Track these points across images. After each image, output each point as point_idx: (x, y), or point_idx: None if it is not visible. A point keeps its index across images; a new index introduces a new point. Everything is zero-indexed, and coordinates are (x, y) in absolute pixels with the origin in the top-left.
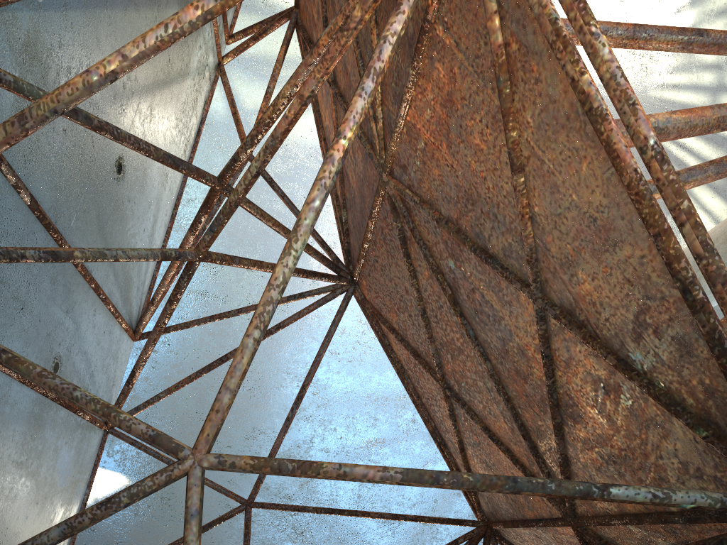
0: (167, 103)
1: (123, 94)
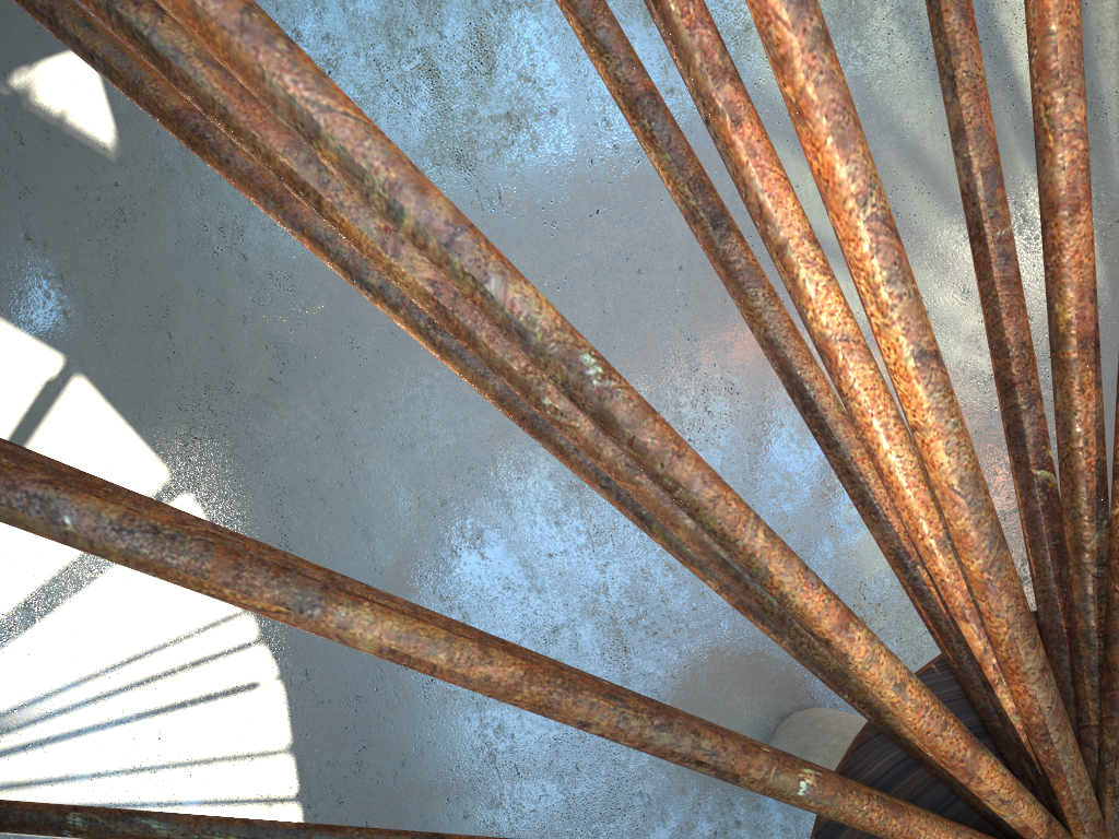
0: None
1: None
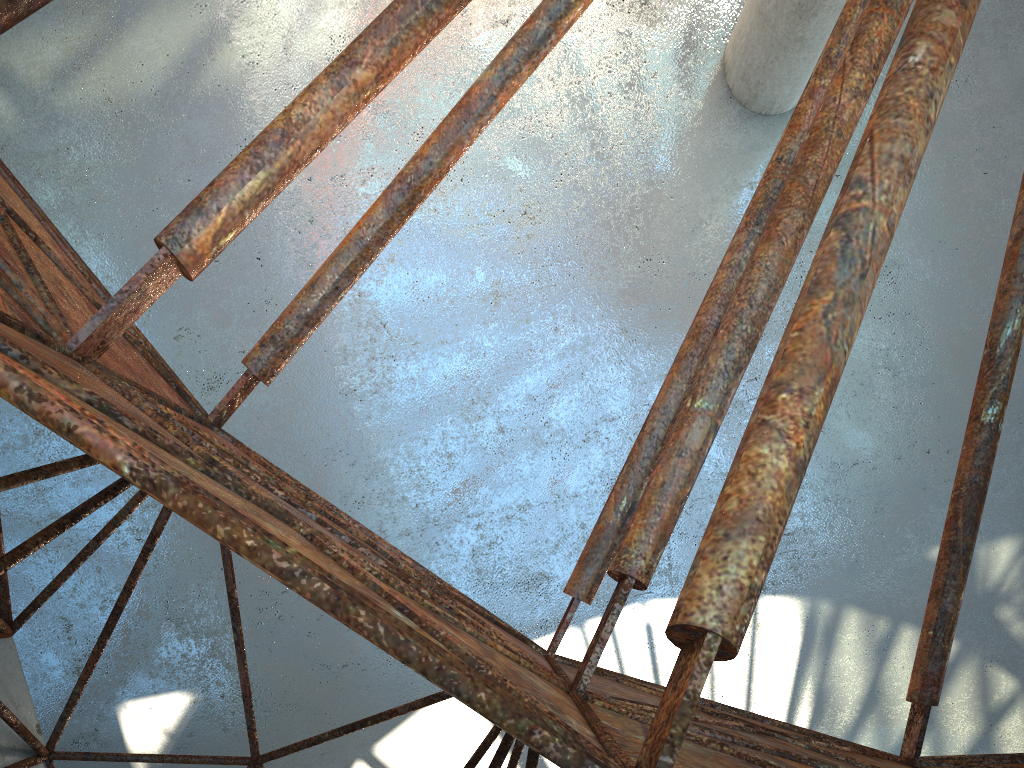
0: None
1: None
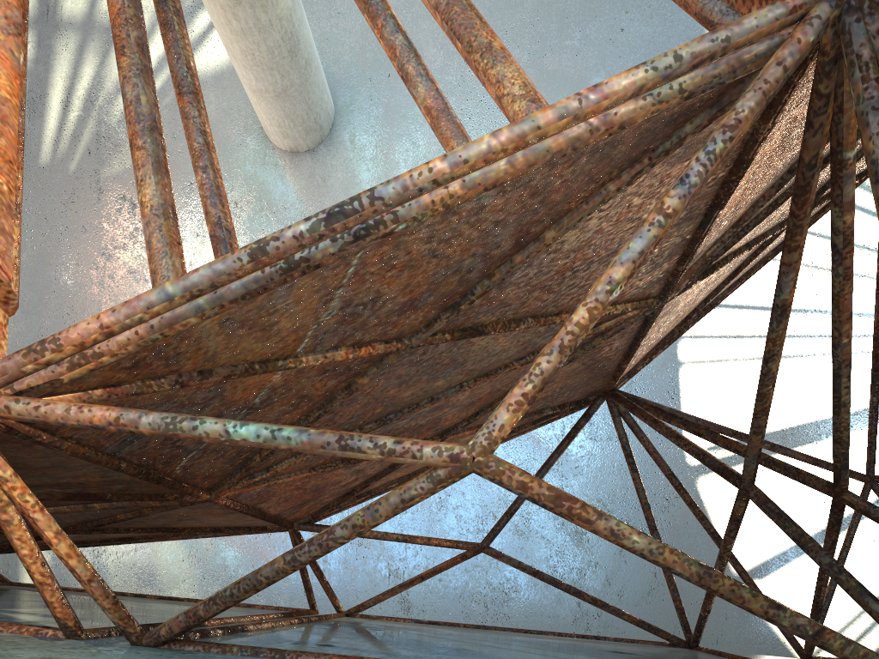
0: (479, 635)
1: (569, 650)
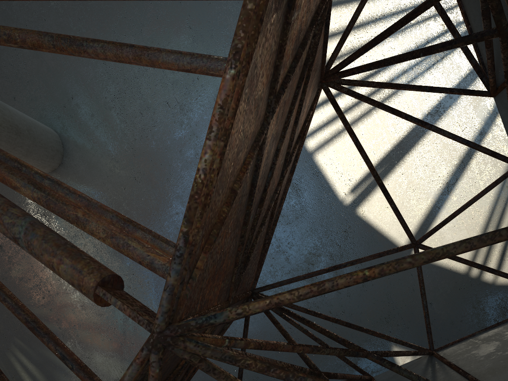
0: None
1: None
